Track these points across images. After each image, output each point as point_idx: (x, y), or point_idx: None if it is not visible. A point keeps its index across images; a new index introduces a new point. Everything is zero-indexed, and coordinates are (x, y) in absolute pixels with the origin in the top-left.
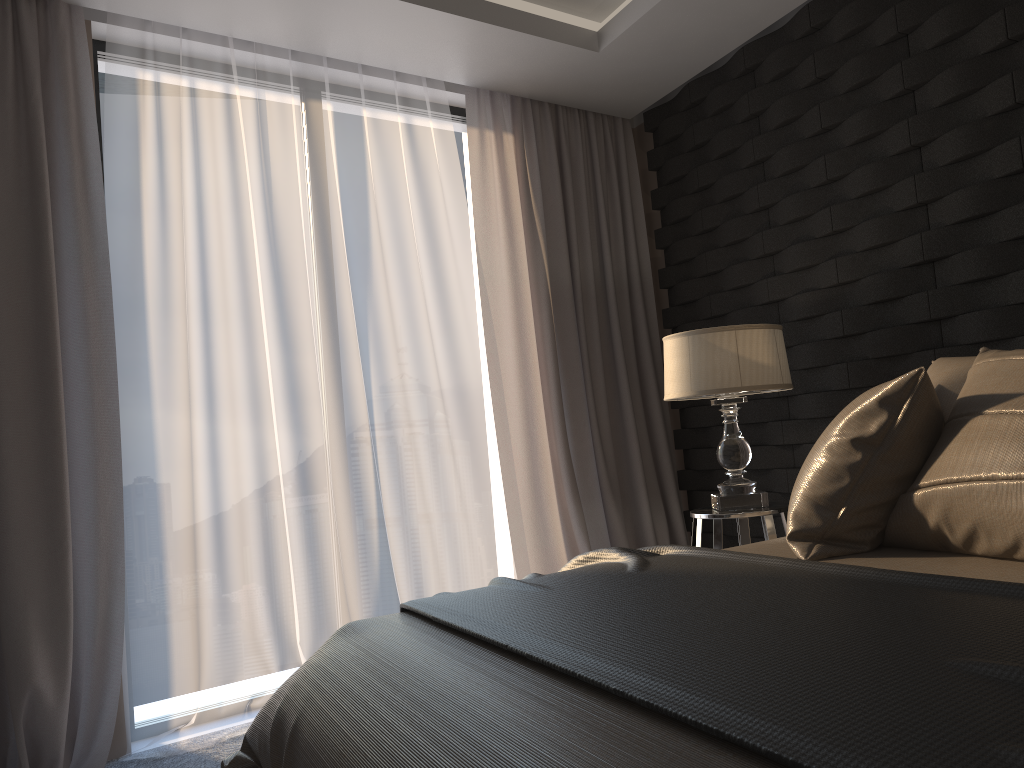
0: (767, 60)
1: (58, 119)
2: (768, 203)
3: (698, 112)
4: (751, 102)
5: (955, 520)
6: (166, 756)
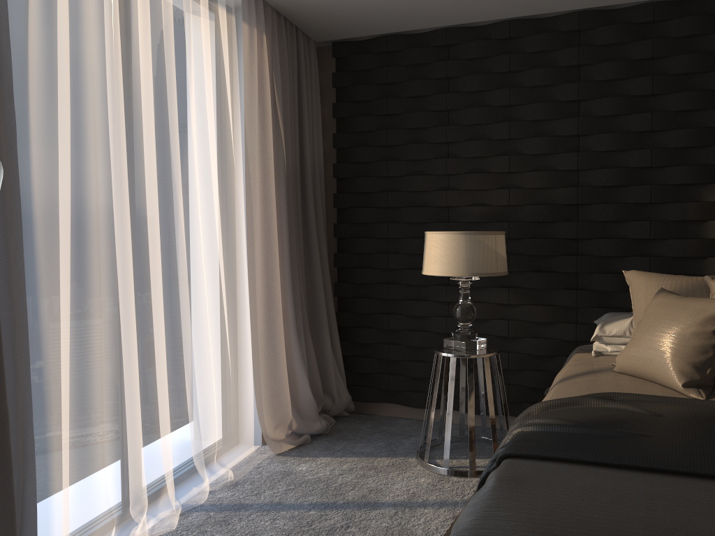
0: (467, 44)
1: None
2: (454, 140)
3: (389, 58)
4: (448, 68)
5: None
6: None
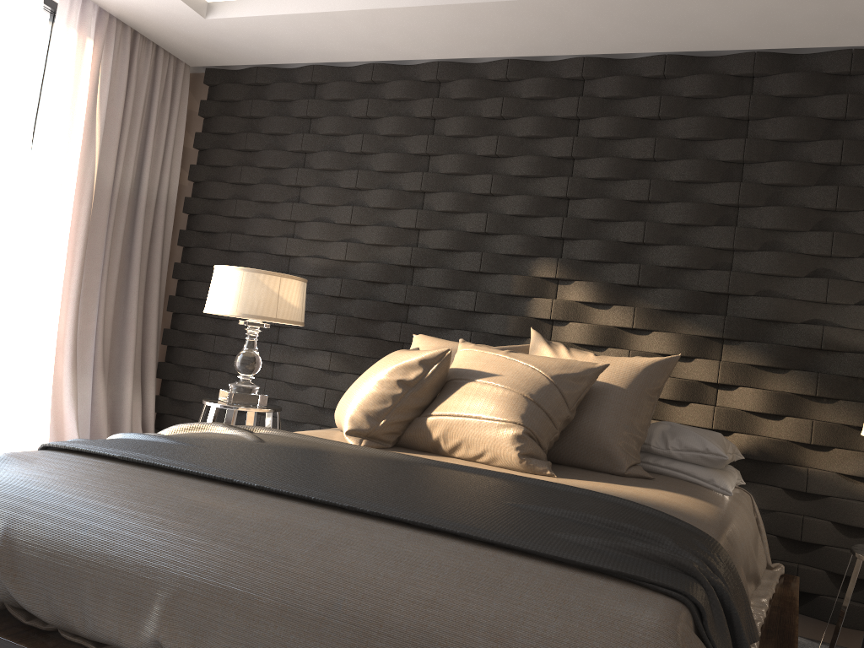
0: (331, 84)
1: None
2: (304, 184)
3: (259, 91)
4: (310, 107)
5: (450, 436)
6: None
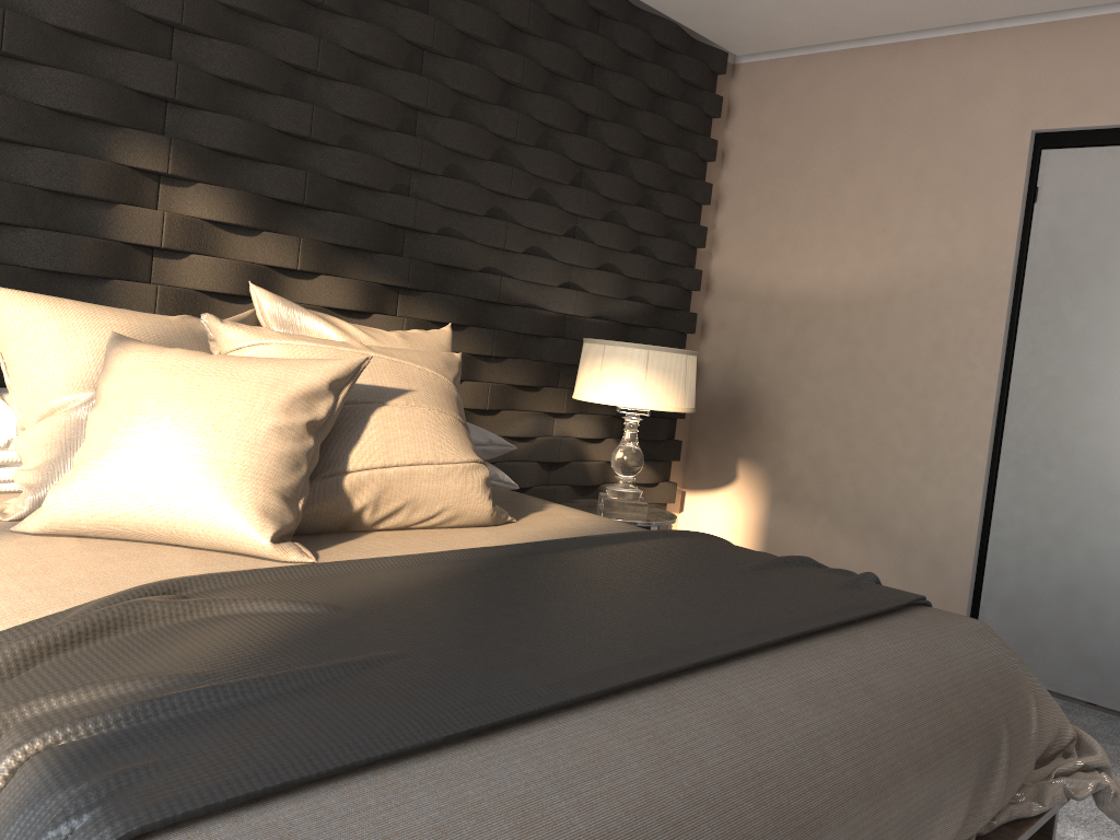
0: None
1: None
2: None
3: None
4: None
5: (386, 500)
6: None
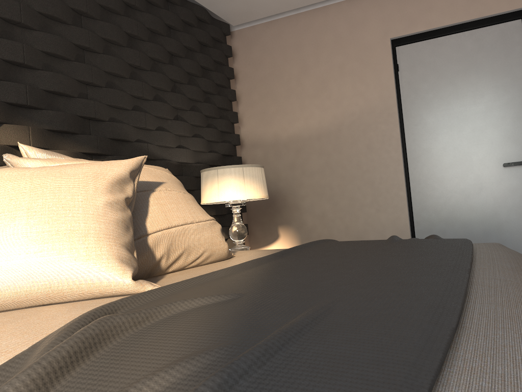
0: None
1: None
2: None
3: None
4: None
5: (173, 250)
6: None
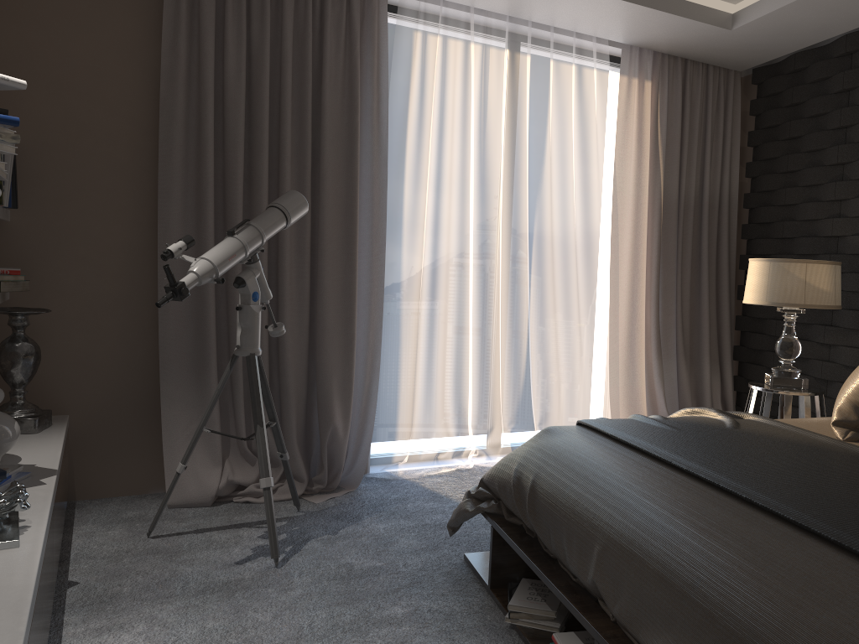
0: None
1: (367, 65)
2: (845, 161)
3: (799, 77)
4: (845, 80)
5: None
6: (392, 479)
